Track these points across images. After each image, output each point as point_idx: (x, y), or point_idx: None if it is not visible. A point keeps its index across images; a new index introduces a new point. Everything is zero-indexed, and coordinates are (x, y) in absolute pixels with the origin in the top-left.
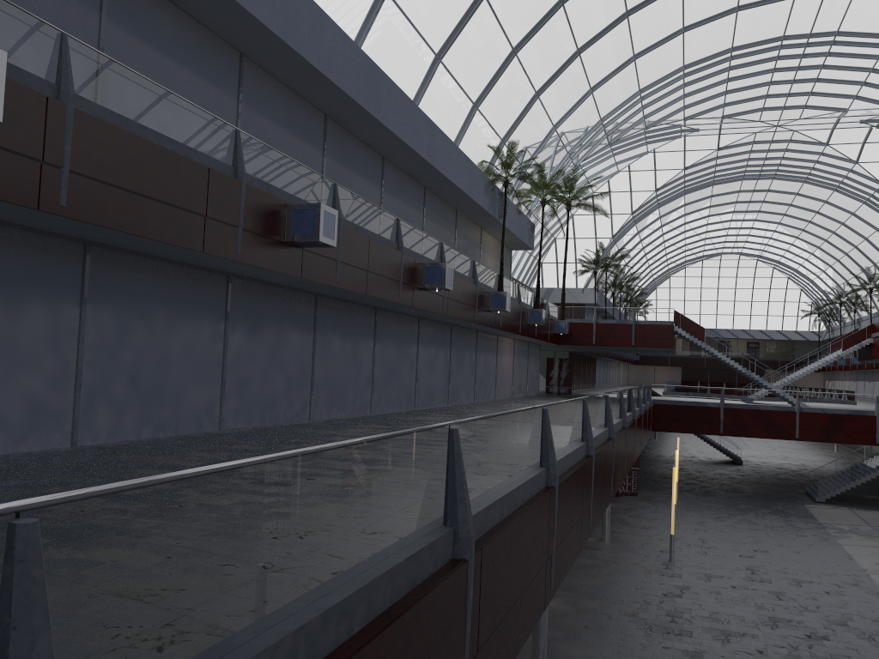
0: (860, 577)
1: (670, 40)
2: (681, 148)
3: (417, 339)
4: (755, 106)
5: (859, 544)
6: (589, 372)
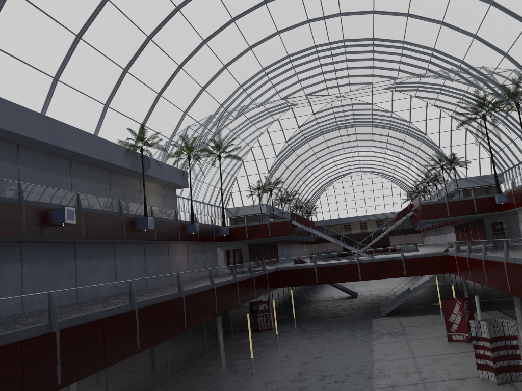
0: (367, 366)
1: (245, 54)
2: (293, 116)
3: (74, 256)
4: (322, 87)
5: (385, 342)
6: (271, 254)
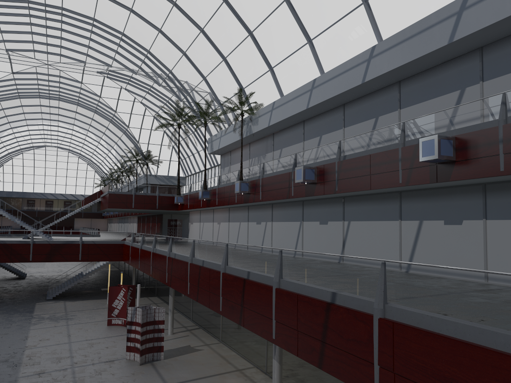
0: (17, 353)
1: None
2: None
3: None
4: (28, 47)
5: (44, 327)
6: None
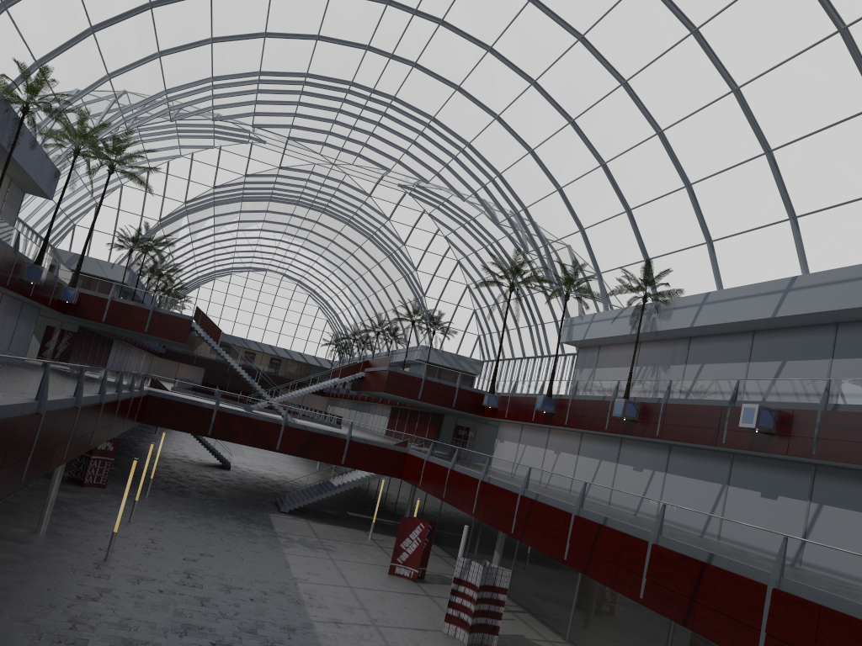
0: (289, 585)
1: (251, 40)
2: (247, 155)
3: None
4: (319, 139)
5: (301, 554)
6: (101, 353)
